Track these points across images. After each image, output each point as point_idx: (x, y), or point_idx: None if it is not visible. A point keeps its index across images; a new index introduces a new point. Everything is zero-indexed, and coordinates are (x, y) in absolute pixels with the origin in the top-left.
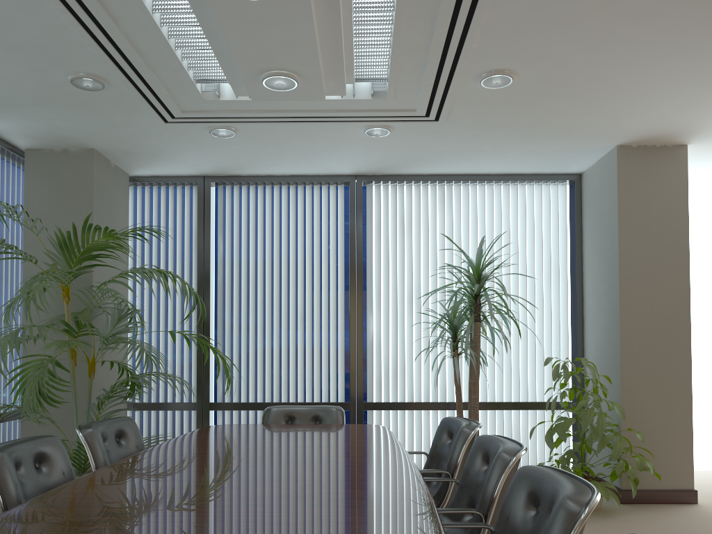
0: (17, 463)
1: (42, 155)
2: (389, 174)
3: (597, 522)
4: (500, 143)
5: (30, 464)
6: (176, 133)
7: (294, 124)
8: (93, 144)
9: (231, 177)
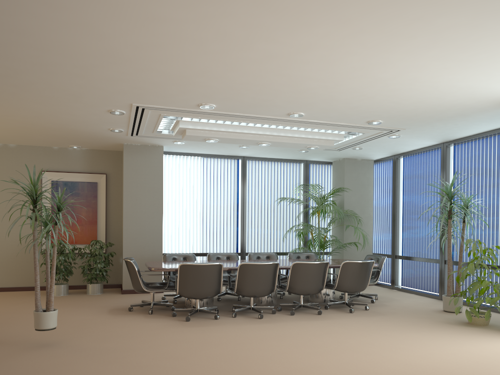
0: (259, 257)
1: (335, 163)
2: (455, 139)
3: (452, 325)
4: (453, 124)
5: (263, 258)
6: (349, 151)
7: (366, 142)
8: (341, 157)
9: (402, 154)
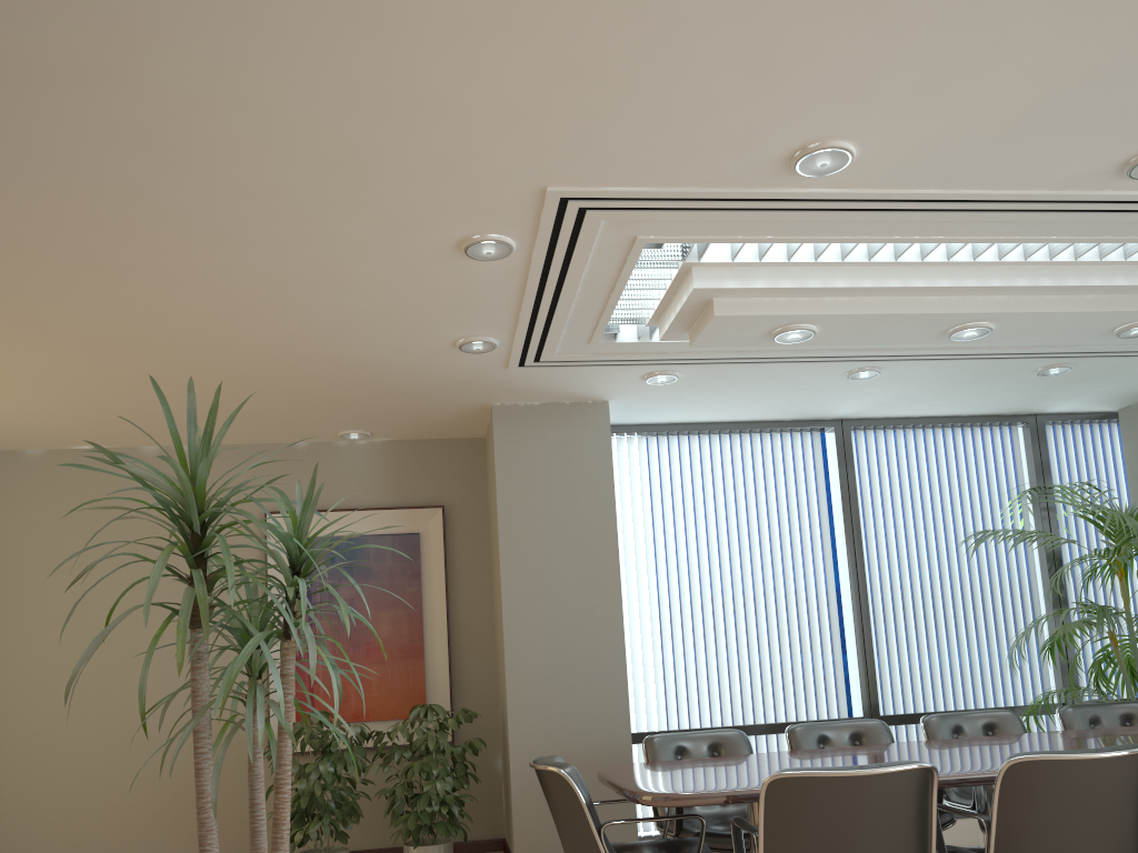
0: (959, 727)
1: (1131, 412)
2: None
3: None
4: None
5: (974, 730)
6: None
7: None
8: None
9: None
